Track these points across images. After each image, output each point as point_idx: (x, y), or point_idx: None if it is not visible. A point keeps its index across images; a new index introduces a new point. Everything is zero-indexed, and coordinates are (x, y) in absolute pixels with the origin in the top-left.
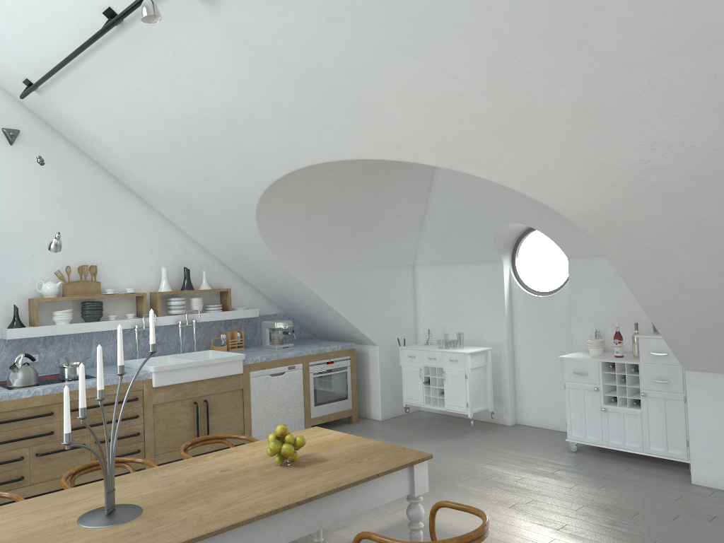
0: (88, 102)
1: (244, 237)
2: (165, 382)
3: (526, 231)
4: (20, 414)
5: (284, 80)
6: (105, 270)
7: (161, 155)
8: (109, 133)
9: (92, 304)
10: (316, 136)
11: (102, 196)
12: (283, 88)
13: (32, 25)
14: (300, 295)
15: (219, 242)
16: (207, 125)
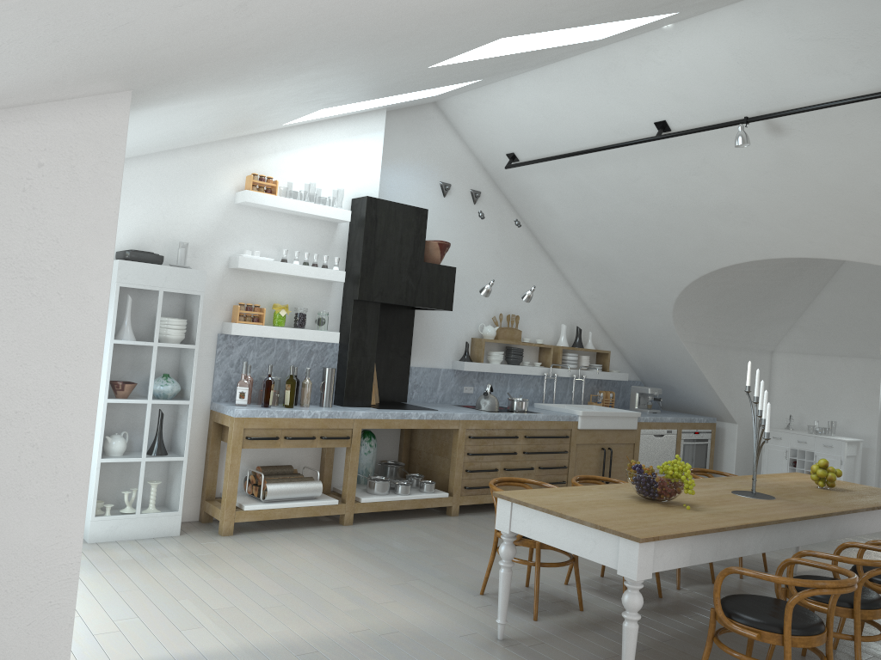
0: (568, 178)
1: (650, 307)
2: (586, 426)
3: None
4: (498, 433)
5: (807, 193)
6: (521, 321)
7: (614, 228)
8: (567, 205)
9: (517, 349)
10: (808, 237)
11: (526, 254)
12: (801, 199)
13: (563, 119)
14: (676, 366)
15: (615, 307)
16: (691, 213)
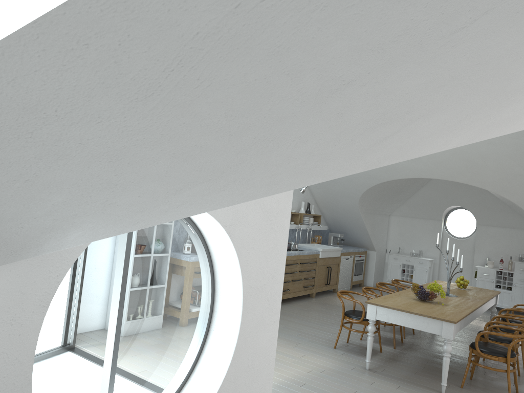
0: None
1: (348, 194)
2: (322, 256)
3: (454, 209)
4: (290, 262)
5: (449, 152)
6: None
7: None
8: None
9: None
10: (442, 170)
11: None
12: (445, 154)
13: None
14: (352, 223)
15: (328, 193)
16: None
